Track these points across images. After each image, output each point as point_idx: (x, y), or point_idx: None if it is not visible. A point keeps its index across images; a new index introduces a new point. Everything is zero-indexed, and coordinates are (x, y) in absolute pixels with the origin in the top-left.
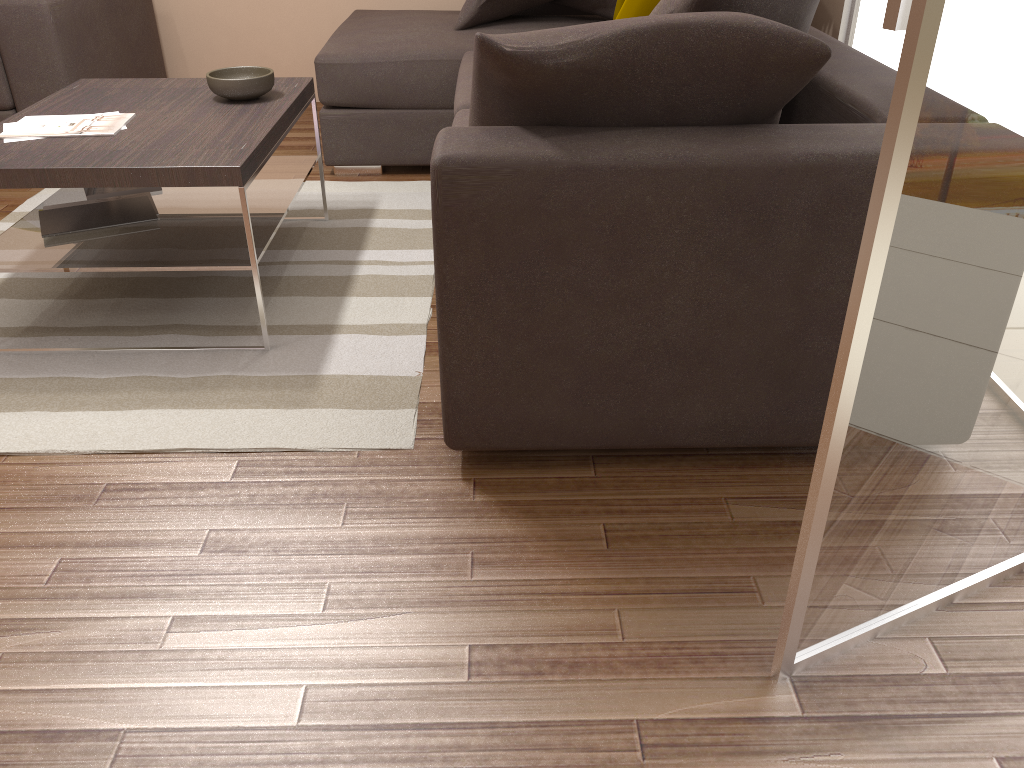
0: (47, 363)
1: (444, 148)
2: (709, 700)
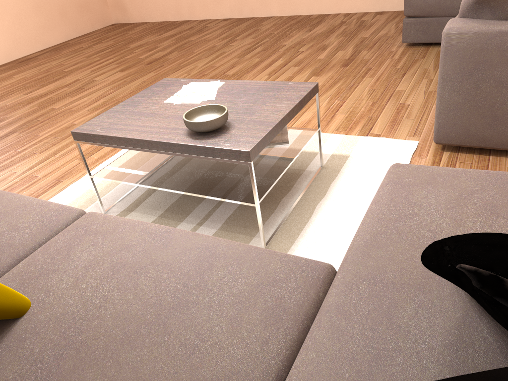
0: None
1: None
2: None
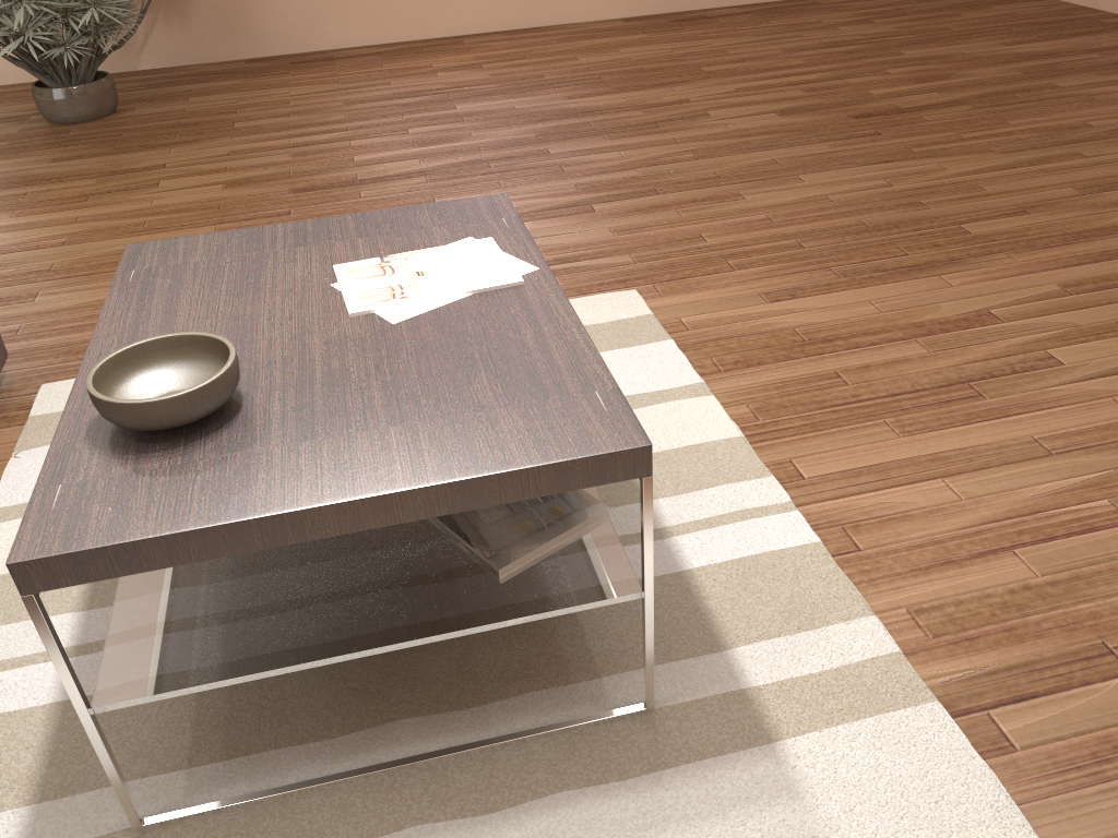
0: None
1: None
2: None
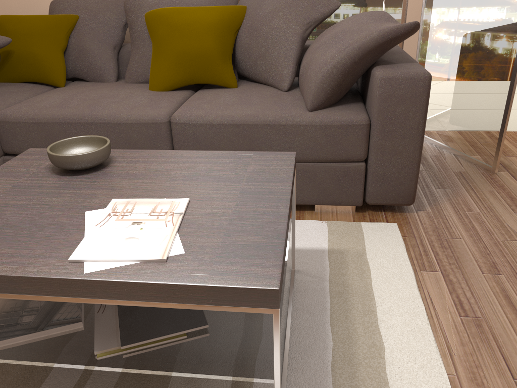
0: (304, 386)
1: (417, 71)
2: (511, 181)
